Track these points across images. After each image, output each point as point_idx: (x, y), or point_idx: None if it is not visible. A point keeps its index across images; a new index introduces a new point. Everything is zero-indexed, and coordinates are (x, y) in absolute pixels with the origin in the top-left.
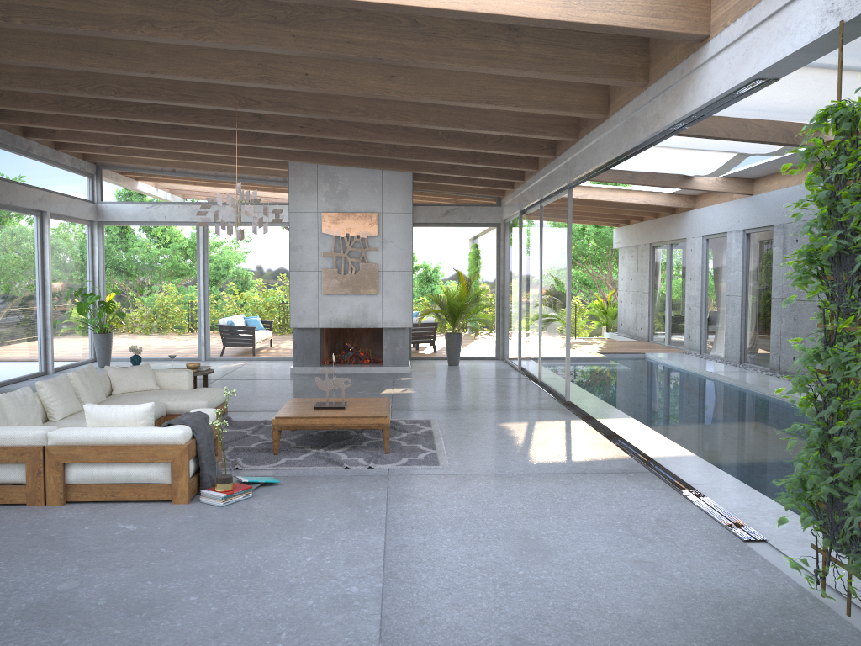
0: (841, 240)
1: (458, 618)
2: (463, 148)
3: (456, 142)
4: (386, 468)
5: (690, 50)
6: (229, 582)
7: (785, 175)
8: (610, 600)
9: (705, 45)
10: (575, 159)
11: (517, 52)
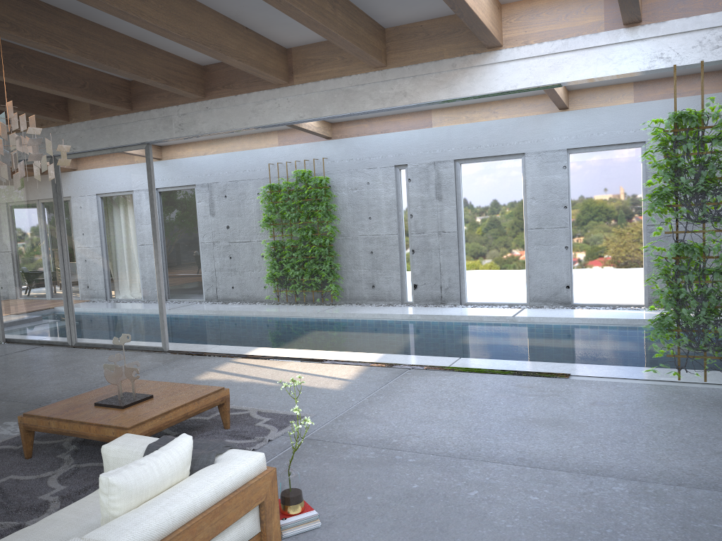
0: (707, 184)
1: (685, 463)
2: (49, 89)
3: (42, 81)
4: (279, 435)
5: (468, 52)
6: (583, 540)
7: (202, 145)
8: (657, 421)
9: (494, 51)
10: (195, 116)
11: (335, 16)
